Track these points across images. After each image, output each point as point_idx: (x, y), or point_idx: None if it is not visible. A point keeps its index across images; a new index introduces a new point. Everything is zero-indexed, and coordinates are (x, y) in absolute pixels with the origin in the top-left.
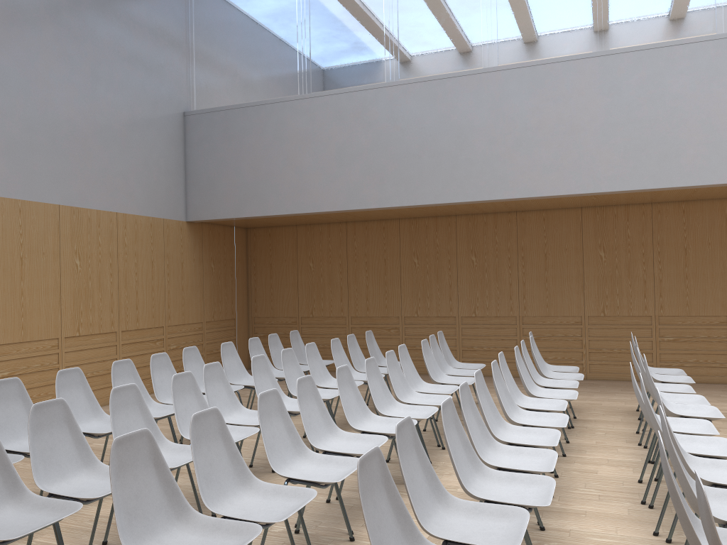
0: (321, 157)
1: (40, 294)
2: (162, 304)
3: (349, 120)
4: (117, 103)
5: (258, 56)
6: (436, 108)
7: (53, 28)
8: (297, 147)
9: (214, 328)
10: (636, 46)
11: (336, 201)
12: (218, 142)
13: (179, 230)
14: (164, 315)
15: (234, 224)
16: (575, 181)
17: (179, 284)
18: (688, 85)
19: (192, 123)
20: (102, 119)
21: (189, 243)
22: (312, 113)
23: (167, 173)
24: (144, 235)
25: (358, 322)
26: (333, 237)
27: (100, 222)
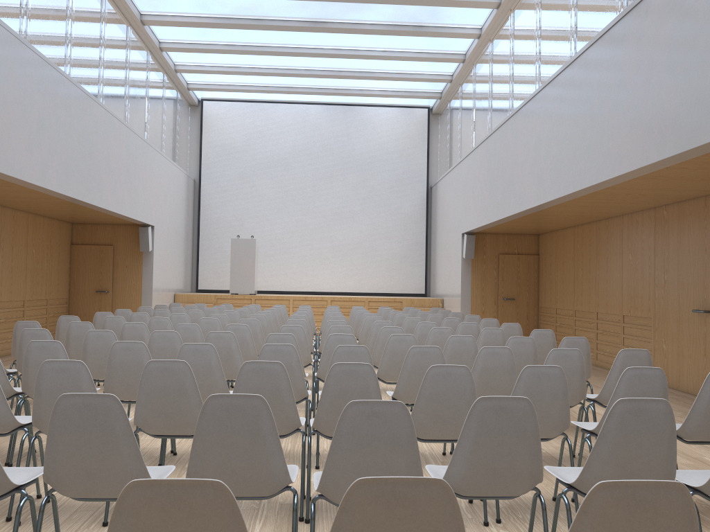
0: None
1: None
2: None
3: None
4: None
5: None
6: None
7: None
8: None
9: None
10: None
11: None
12: None
13: None
14: None
15: None
16: None
17: None
18: None
19: None
20: None
21: None
22: None
23: None
24: None
25: None
26: None
27: None
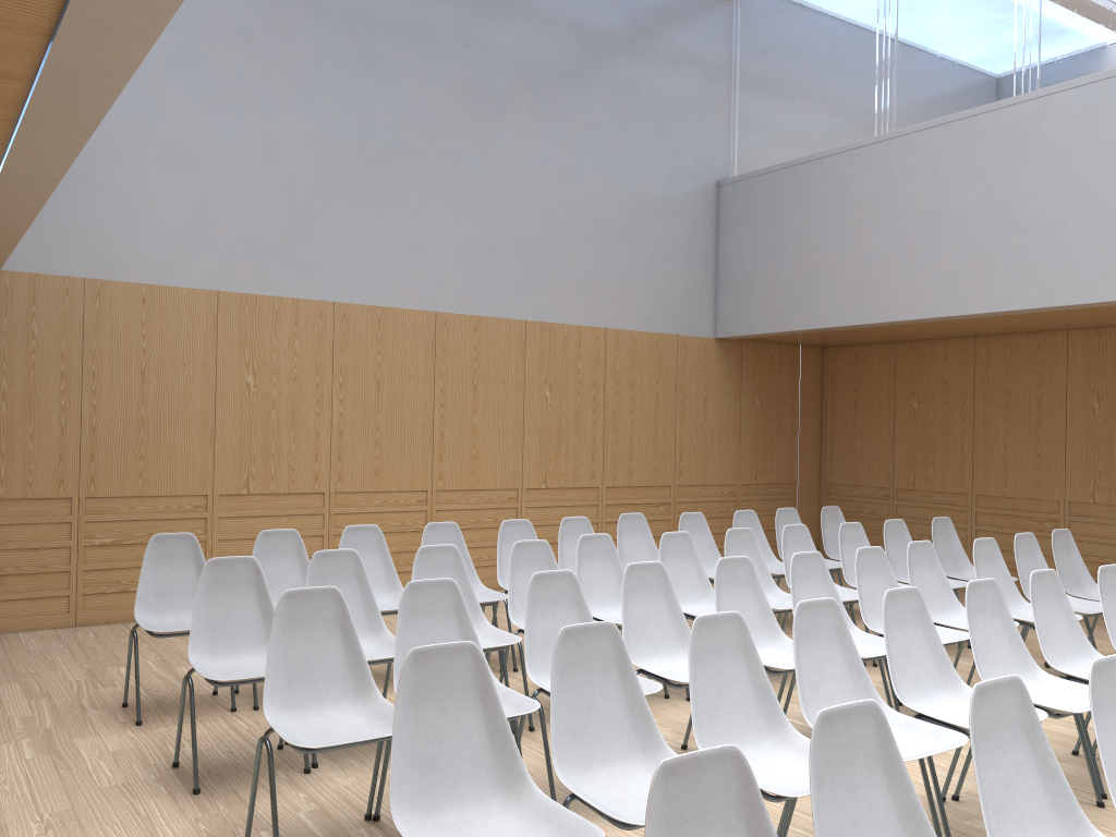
0: (899, 233)
1: (496, 432)
2: (669, 454)
3: (945, 170)
4: (612, 181)
5: (821, 84)
6: (1096, 133)
7: (527, 96)
8: (864, 220)
9: (755, 494)
10: None
11: (919, 303)
12: (758, 222)
13: (703, 351)
14: (672, 470)
15: (795, 341)
16: None
17: (698, 428)
18: None
19: (727, 197)
20: (589, 205)
21: (718, 370)
22: (888, 163)
23: (685, 271)
24: (645, 358)
25: (987, 504)
26: (952, 361)
27: (581, 341)
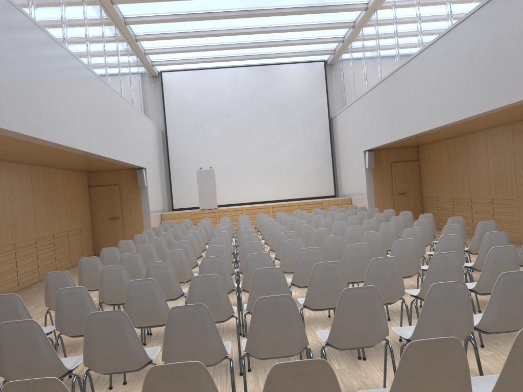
0: None
1: None
2: None
3: None
4: None
5: None
6: None
7: None
8: None
9: None
10: (18, 5)
11: None
12: None
13: None
14: None
15: None
16: (0, 114)
17: None
18: (39, 59)
19: None
20: None
21: None
22: None
23: None
24: None
25: None
26: None
27: None
